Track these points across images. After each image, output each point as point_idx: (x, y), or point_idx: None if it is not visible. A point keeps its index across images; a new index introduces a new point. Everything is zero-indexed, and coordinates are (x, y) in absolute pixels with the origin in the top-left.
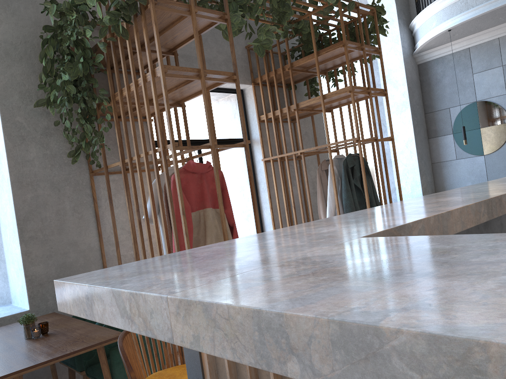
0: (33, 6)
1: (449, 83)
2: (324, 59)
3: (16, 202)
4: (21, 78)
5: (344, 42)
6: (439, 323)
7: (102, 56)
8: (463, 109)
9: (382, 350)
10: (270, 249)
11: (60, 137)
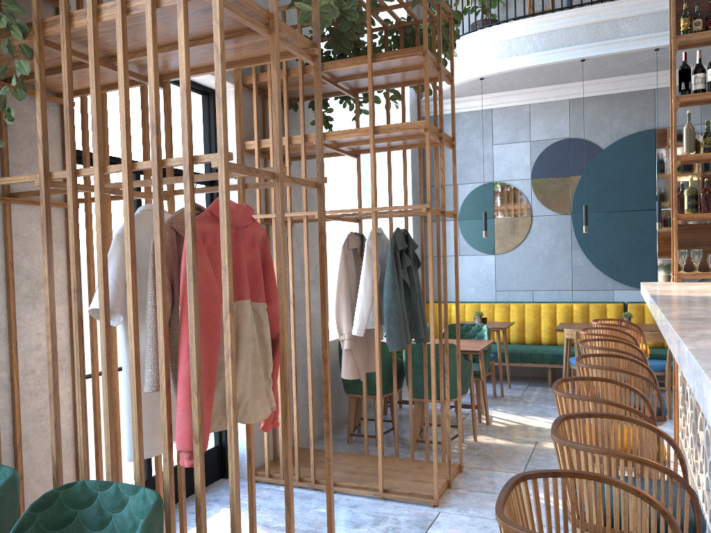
0: None
1: (461, 150)
2: (373, 70)
3: None
4: None
5: (425, 49)
6: None
7: None
8: (476, 189)
9: None
10: None
11: None
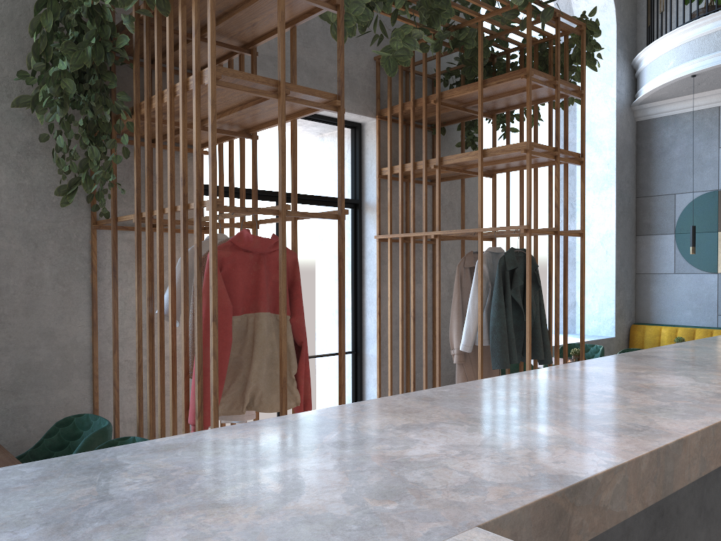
0: None
1: (680, 156)
2: (493, 93)
3: None
4: None
5: (528, 71)
6: None
7: (127, 39)
8: (696, 199)
9: None
10: (261, 520)
11: (49, 161)
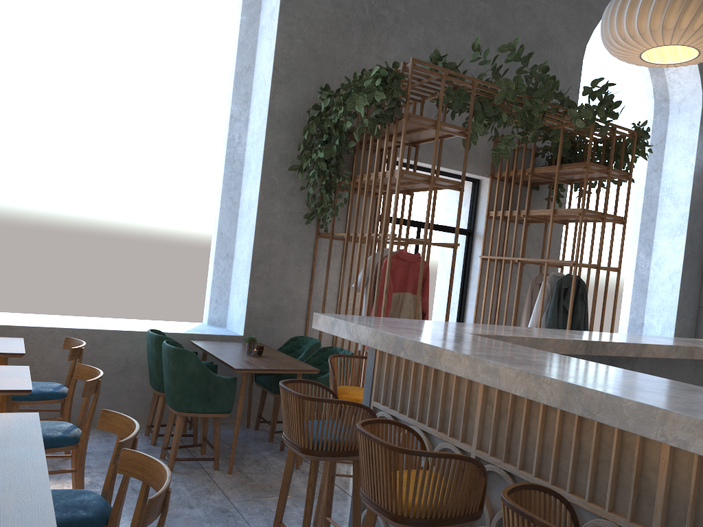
0: (307, 83)
1: None
2: (568, 172)
3: (255, 245)
4: (283, 143)
5: (587, 164)
6: (435, 344)
7: (354, 143)
8: None
9: (421, 348)
10: (421, 327)
11: (300, 198)
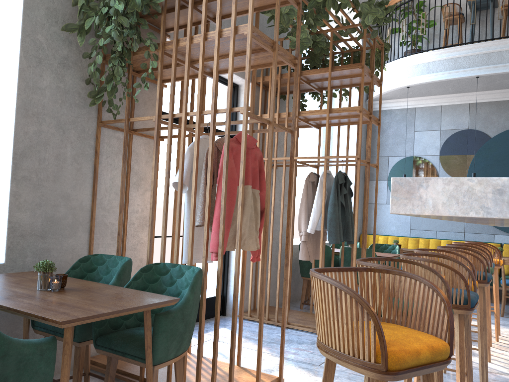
0: None
1: (392, 134)
2: (332, 76)
3: (17, 131)
4: None
5: (363, 65)
6: None
7: None
8: (401, 160)
9: None
10: None
11: (76, 73)
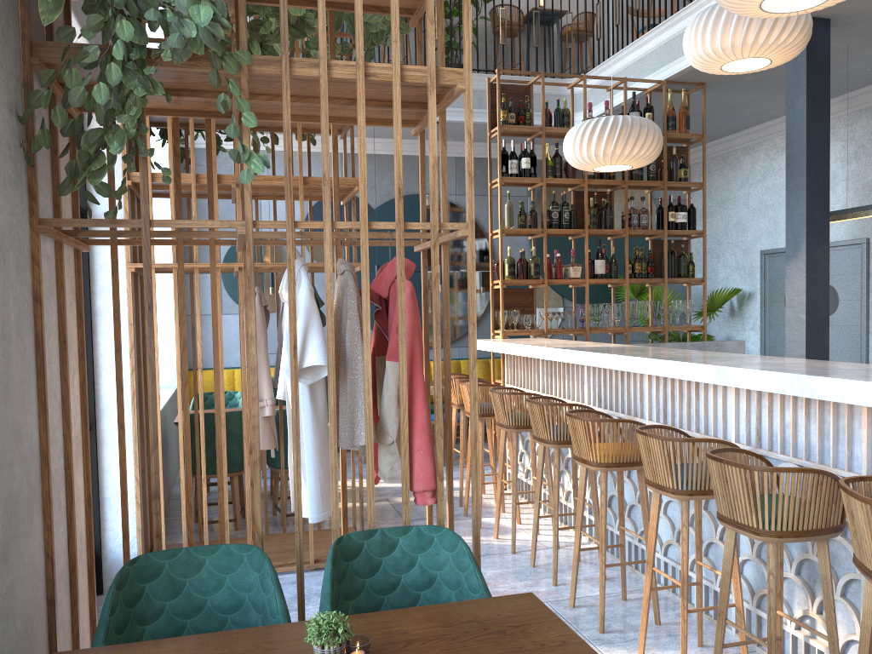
0: None
1: None
2: None
3: None
4: None
5: None
6: None
7: None
8: None
9: None
10: None
11: (4, 92)
